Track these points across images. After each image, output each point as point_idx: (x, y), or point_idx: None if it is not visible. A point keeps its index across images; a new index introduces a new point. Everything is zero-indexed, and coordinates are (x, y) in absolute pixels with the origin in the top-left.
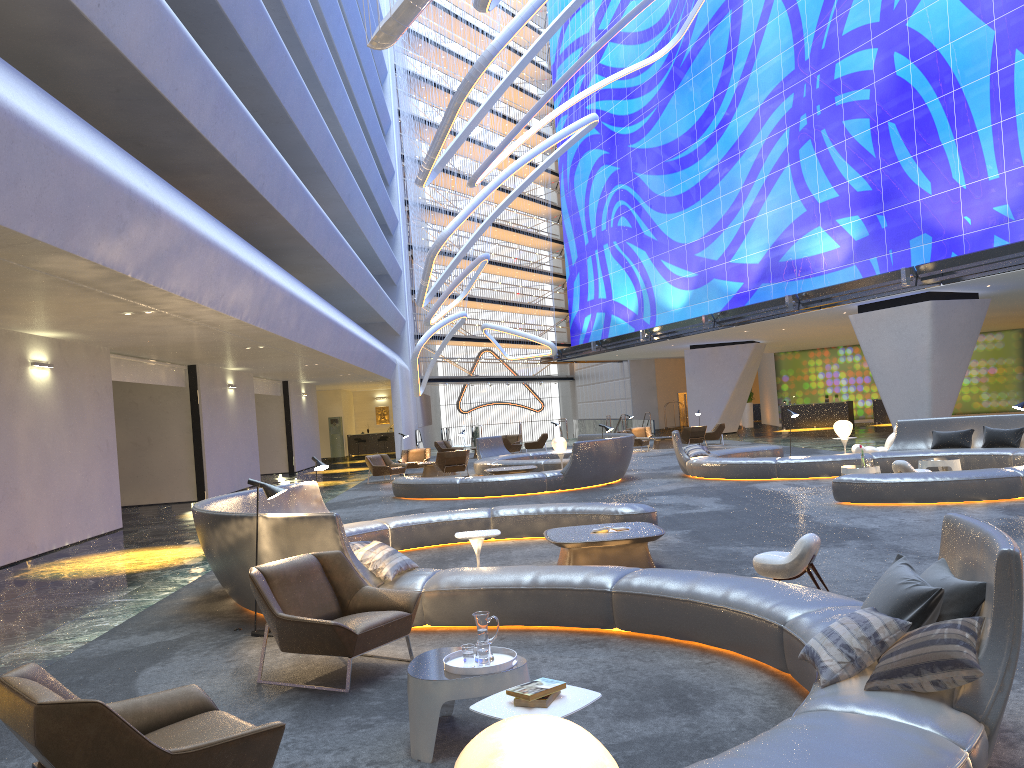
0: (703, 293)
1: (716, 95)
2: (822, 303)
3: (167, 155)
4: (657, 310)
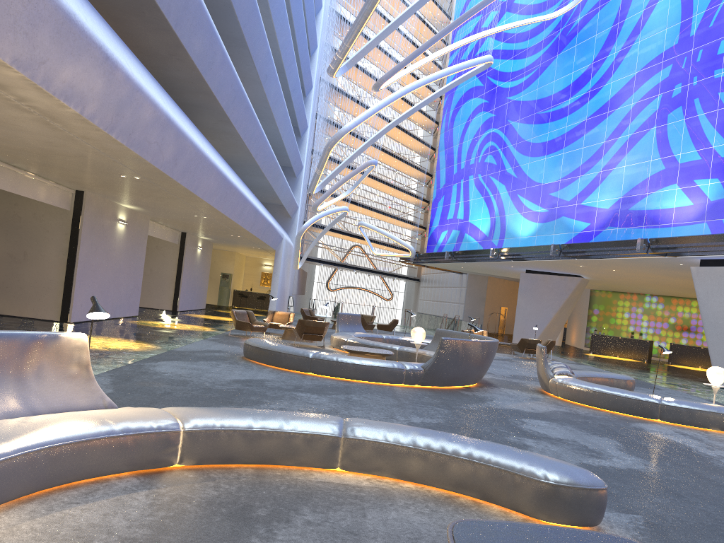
0: (550, 227)
1: (595, 61)
2: (673, 250)
3: None
4: (506, 235)
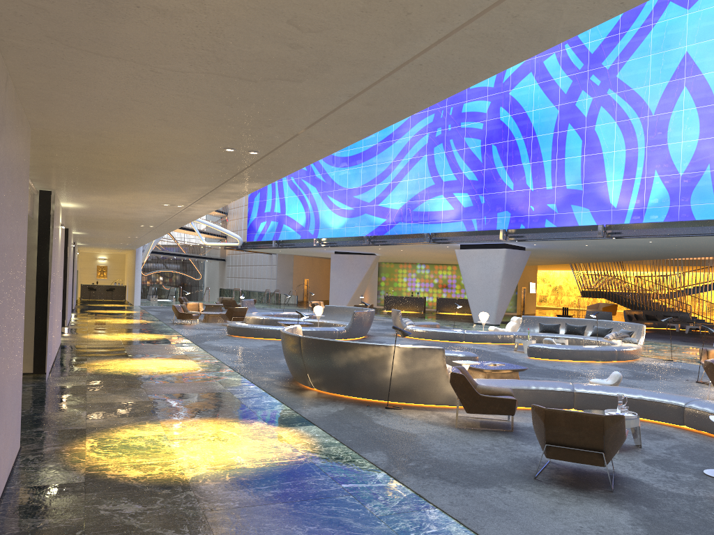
0: (356, 221)
1: None
2: (446, 241)
3: None
4: (320, 226)
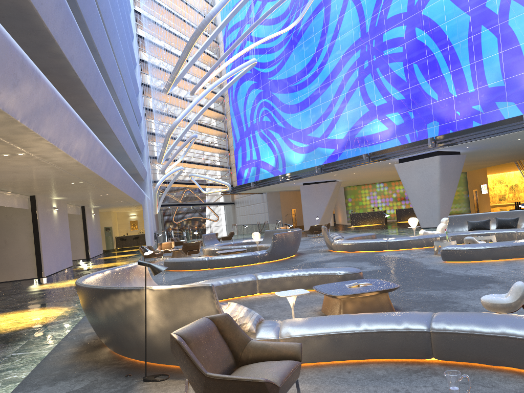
0: (312, 155)
1: (317, 51)
2: (382, 157)
3: None
4: (286, 165)
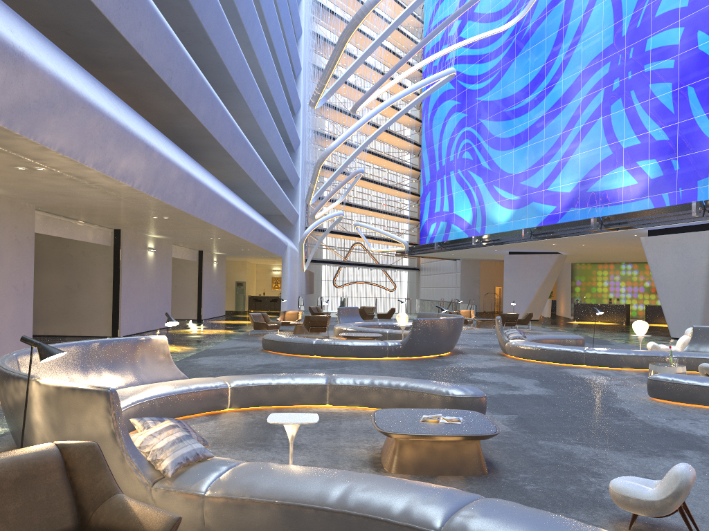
0: (523, 212)
1: (547, 62)
2: (621, 225)
3: (93, 47)
4: (486, 223)
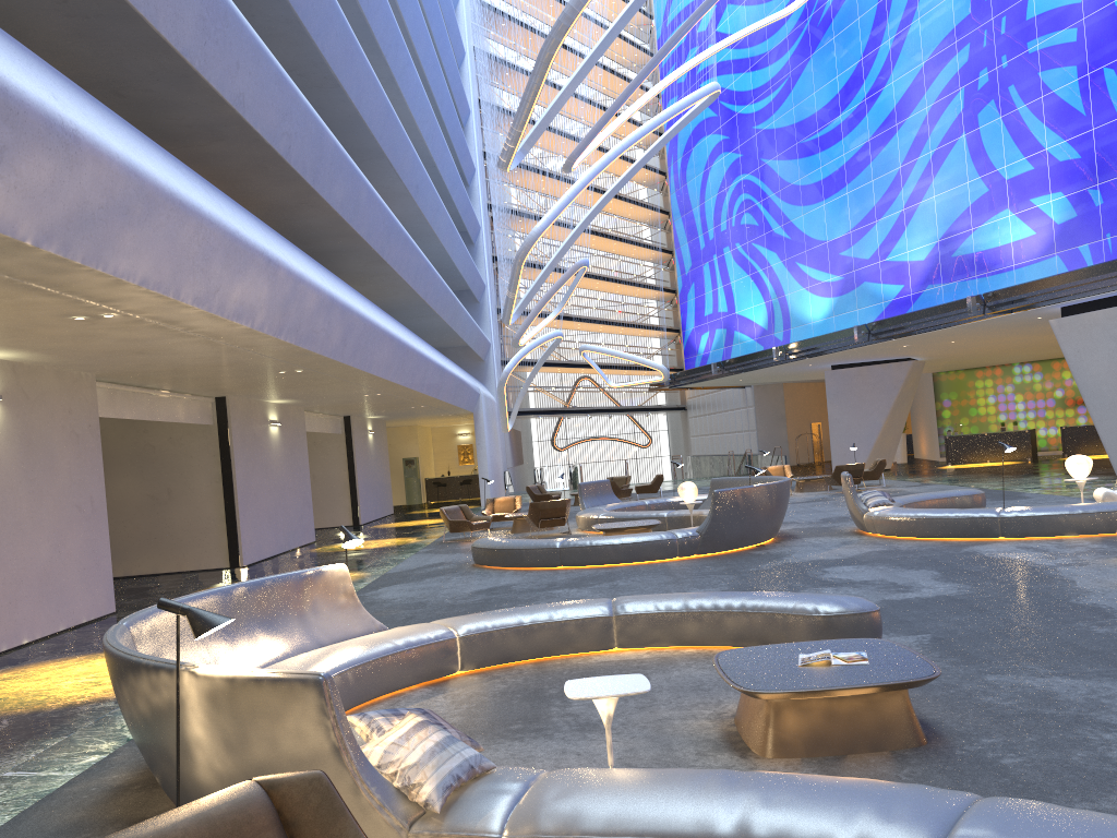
0: (851, 300)
1: (865, 55)
2: (1017, 304)
3: (161, 112)
4: (792, 323)
